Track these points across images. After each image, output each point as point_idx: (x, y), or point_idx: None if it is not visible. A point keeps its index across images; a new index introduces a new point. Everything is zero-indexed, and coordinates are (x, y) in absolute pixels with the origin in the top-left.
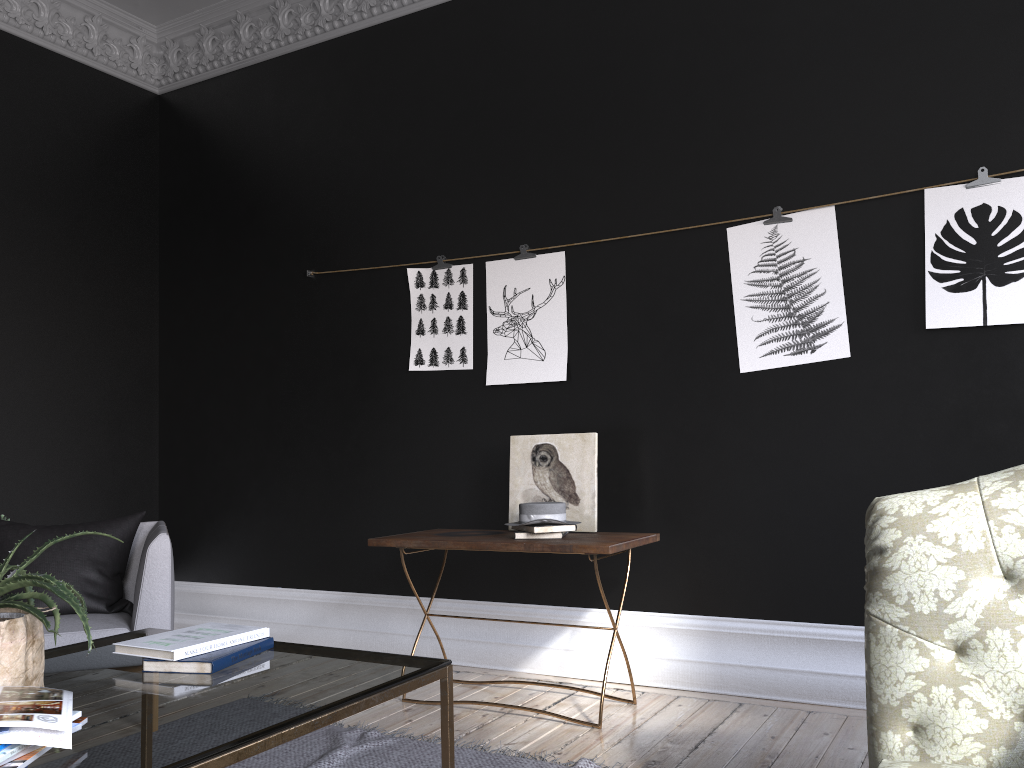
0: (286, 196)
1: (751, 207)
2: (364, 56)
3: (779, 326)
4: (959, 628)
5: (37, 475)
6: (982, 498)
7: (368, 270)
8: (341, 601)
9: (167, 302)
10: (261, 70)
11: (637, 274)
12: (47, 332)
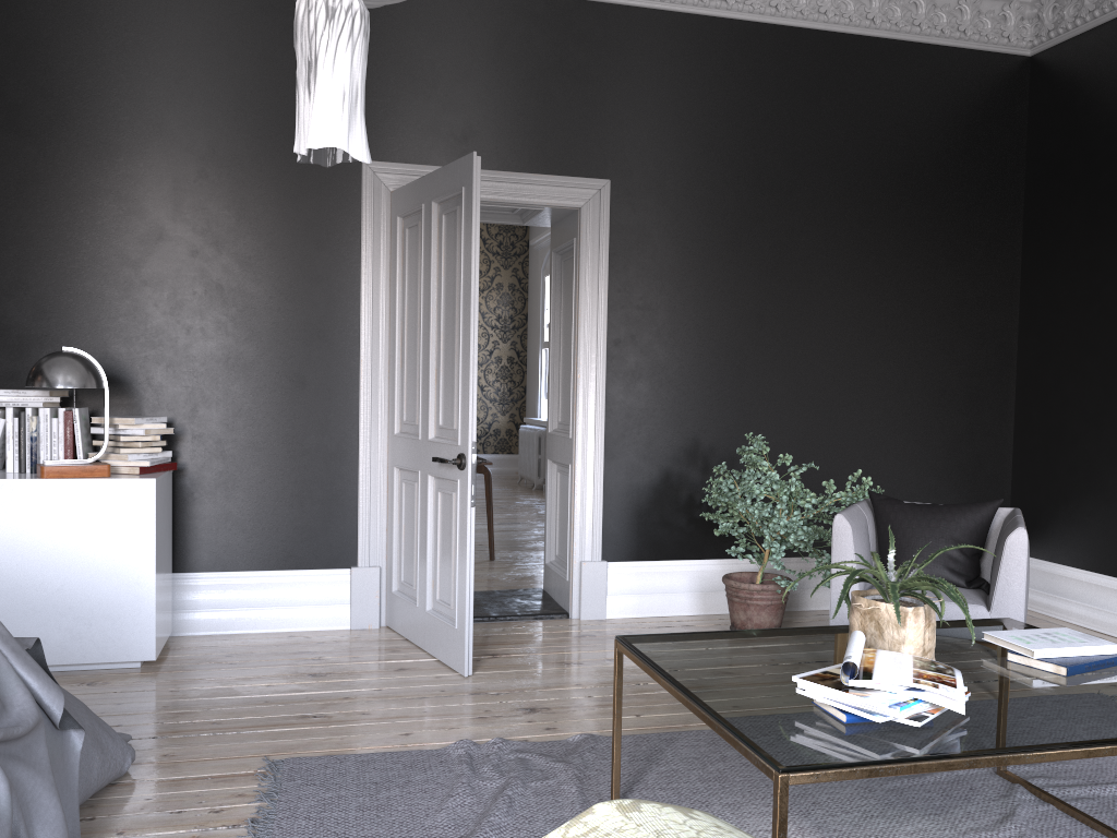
0: None
1: None
2: None
3: None
4: None
5: (901, 446)
6: None
7: None
8: None
9: (1029, 275)
10: None
11: None
12: (914, 315)
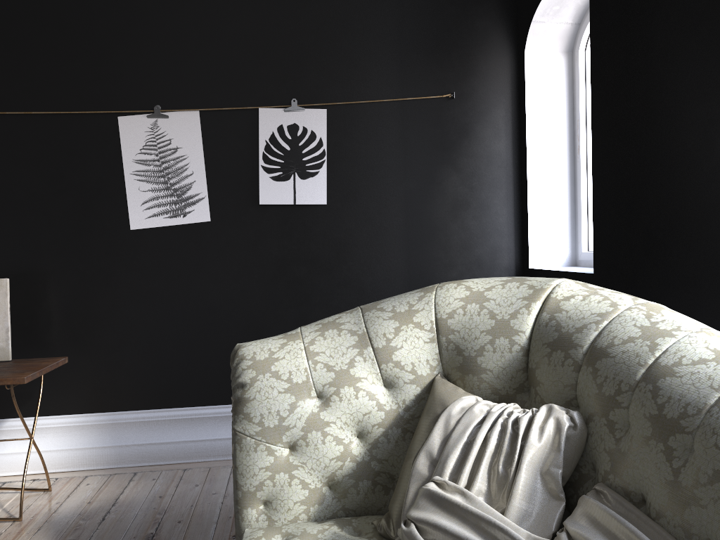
0: None
1: (137, 103)
2: None
3: (160, 196)
4: (292, 434)
5: None
6: (304, 345)
7: None
8: None
9: None
10: None
11: (42, 145)
12: None
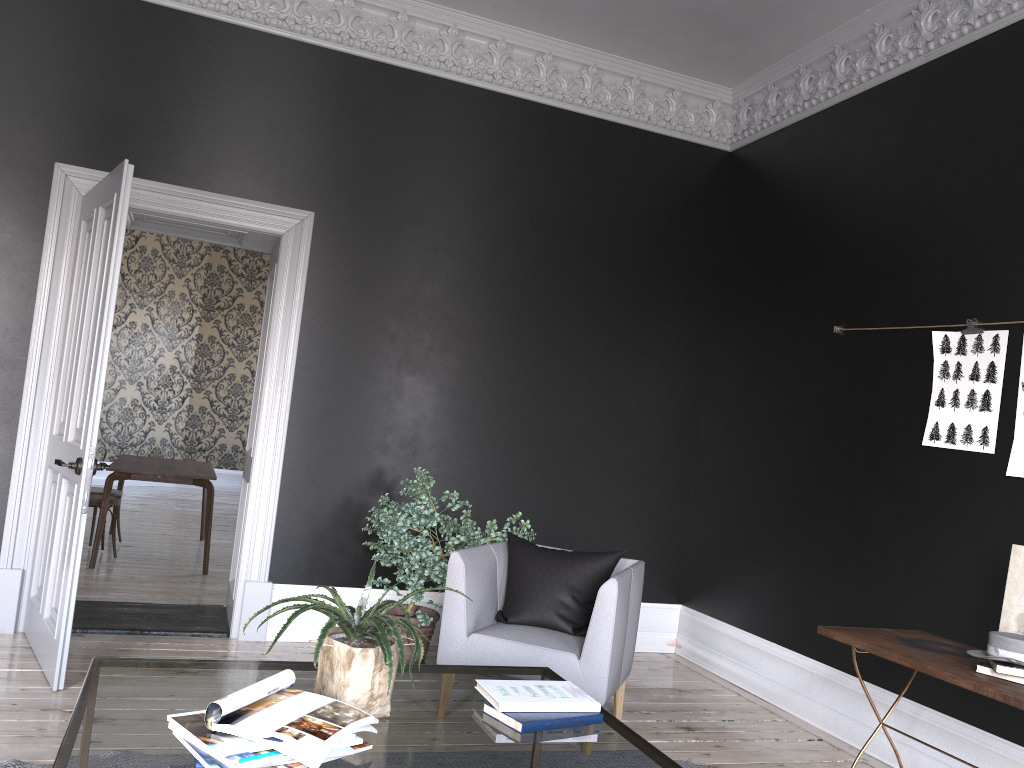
0: (824, 248)
1: None
2: (916, 96)
3: None
4: None
5: (585, 494)
6: None
7: (893, 329)
8: (827, 676)
9: (715, 347)
10: (816, 120)
11: None
12: (606, 372)
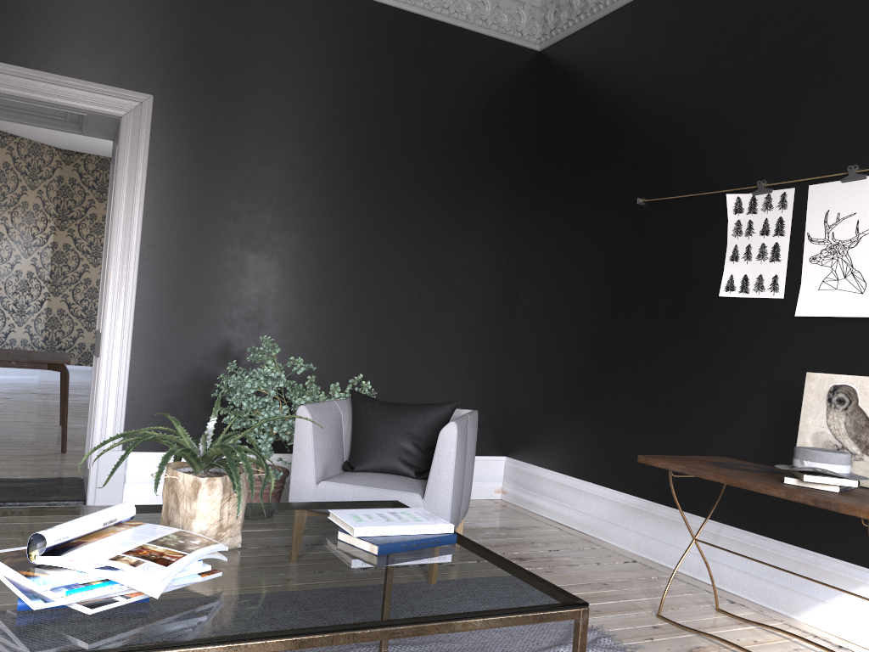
0: (627, 130)
1: None
2: None
3: None
4: None
5: (418, 361)
6: None
7: (691, 197)
8: (638, 506)
9: (530, 227)
10: (617, 16)
11: None
12: (434, 250)
